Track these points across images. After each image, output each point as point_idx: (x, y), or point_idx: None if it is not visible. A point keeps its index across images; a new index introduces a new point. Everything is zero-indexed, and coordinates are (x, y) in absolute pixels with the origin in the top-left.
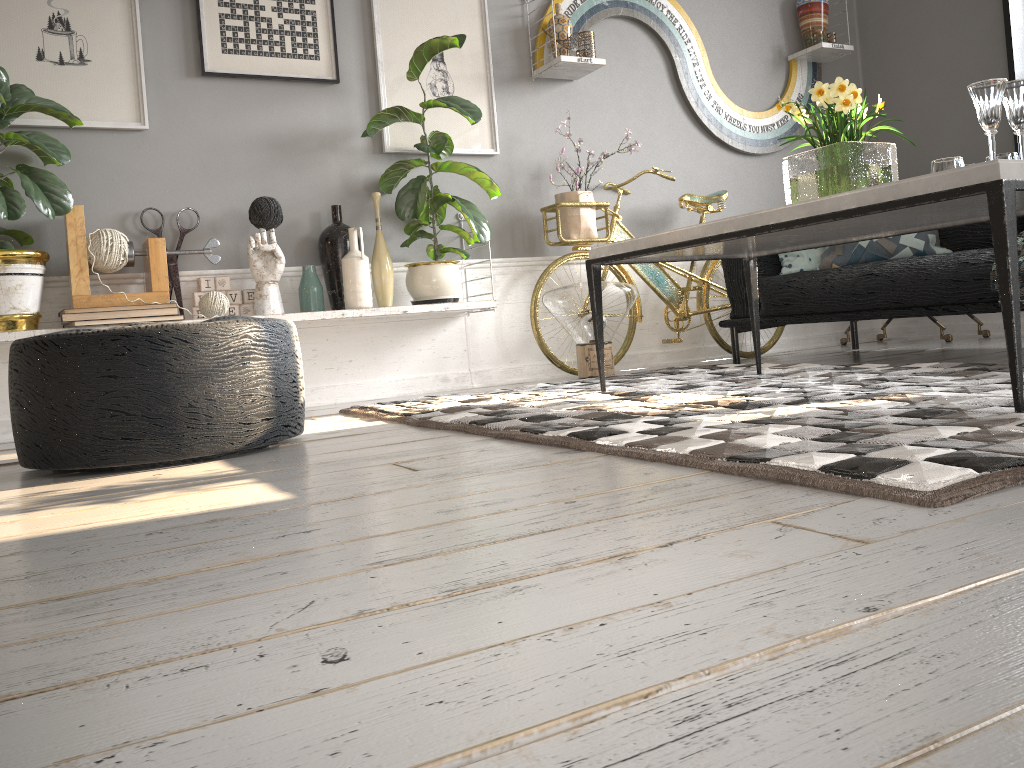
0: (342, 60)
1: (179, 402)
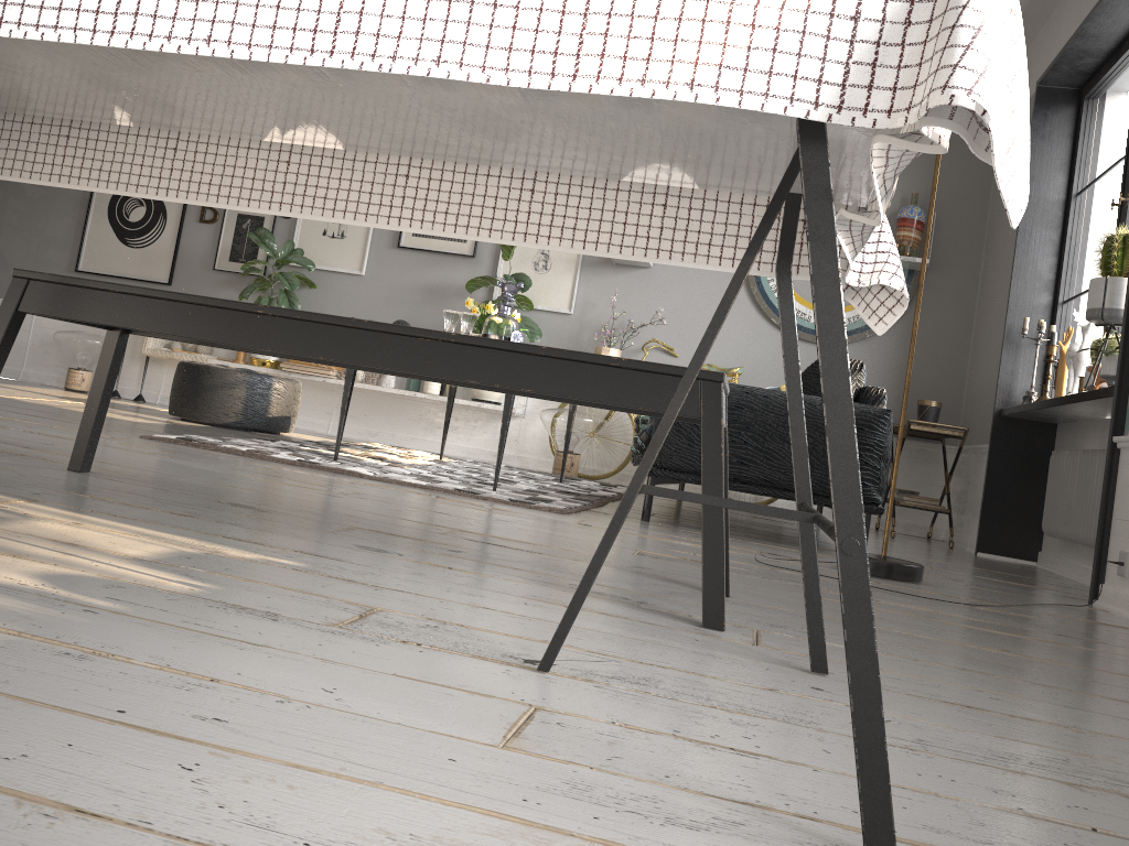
0: (482, 243)
1: (200, 397)
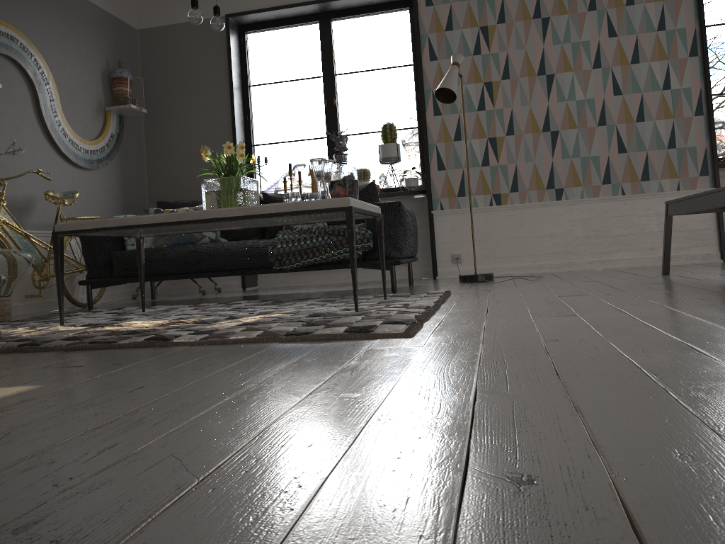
0: None
1: None
